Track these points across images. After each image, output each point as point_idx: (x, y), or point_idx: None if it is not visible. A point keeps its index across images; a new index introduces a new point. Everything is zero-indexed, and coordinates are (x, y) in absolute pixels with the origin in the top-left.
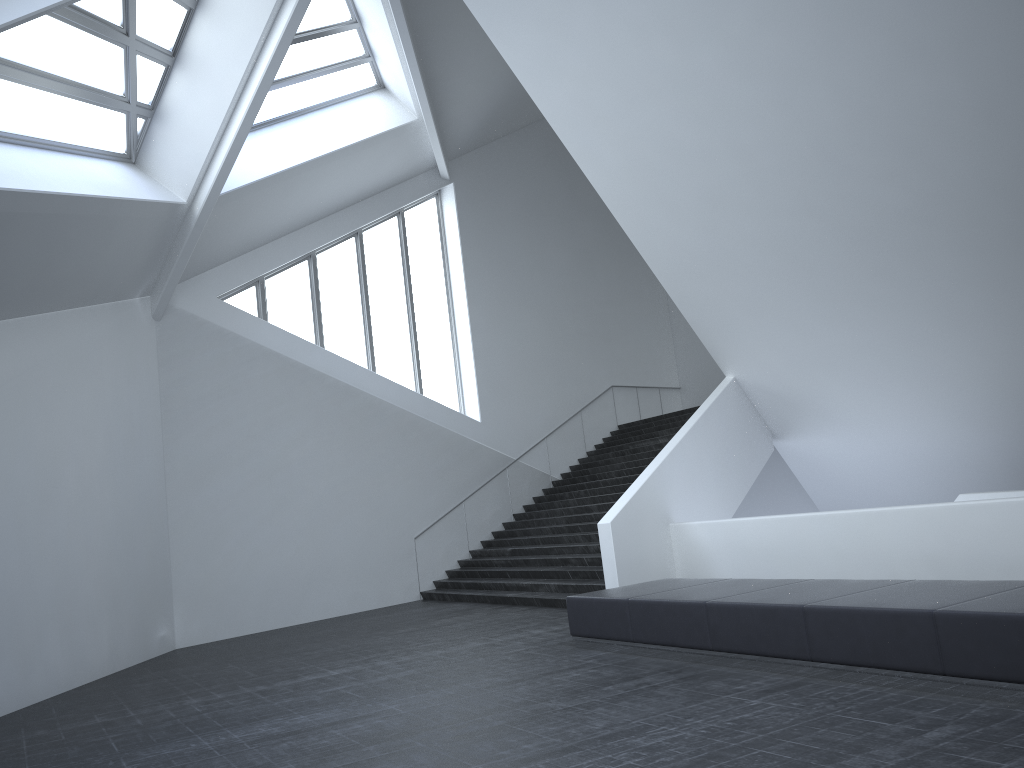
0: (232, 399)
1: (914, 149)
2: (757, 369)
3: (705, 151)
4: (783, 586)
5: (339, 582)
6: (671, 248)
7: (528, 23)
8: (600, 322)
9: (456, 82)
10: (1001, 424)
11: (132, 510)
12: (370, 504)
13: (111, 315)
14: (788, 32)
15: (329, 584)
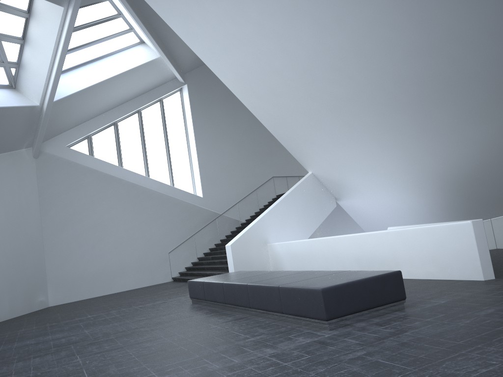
0: (74, 192)
1: (339, 69)
2: (319, 169)
3: (263, 71)
4: (264, 274)
5: (130, 274)
6: (267, 114)
7: (177, 16)
8: (266, 146)
9: (177, 38)
10: (419, 192)
11: (22, 245)
12: (145, 238)
13: (8, 158)
14: (273, 18)
15: (125, 275)
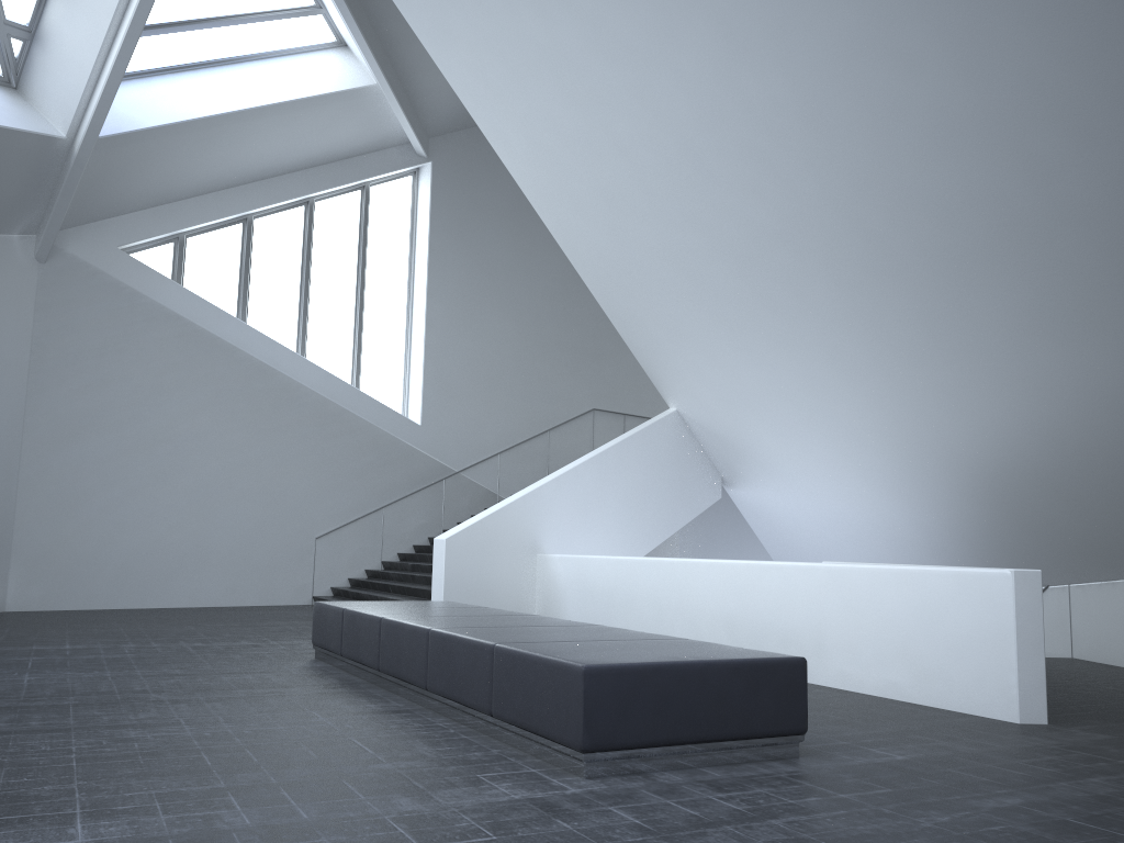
0: (118, 358)
1: (764, 159)
2: (693, 403)
3: (592, 143)
4: (490, 616)
5: (215, 571)
6: (590, 253)
7: None
8: (591, 337)
9: (424, 48)
10: (912, 494)
11: None
12: (267, 494)
13: None
14: (627, 10)
15: (202, 571)
